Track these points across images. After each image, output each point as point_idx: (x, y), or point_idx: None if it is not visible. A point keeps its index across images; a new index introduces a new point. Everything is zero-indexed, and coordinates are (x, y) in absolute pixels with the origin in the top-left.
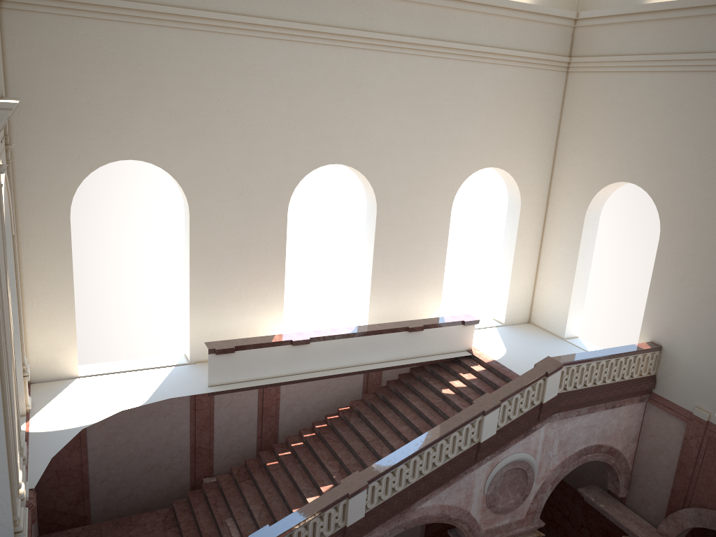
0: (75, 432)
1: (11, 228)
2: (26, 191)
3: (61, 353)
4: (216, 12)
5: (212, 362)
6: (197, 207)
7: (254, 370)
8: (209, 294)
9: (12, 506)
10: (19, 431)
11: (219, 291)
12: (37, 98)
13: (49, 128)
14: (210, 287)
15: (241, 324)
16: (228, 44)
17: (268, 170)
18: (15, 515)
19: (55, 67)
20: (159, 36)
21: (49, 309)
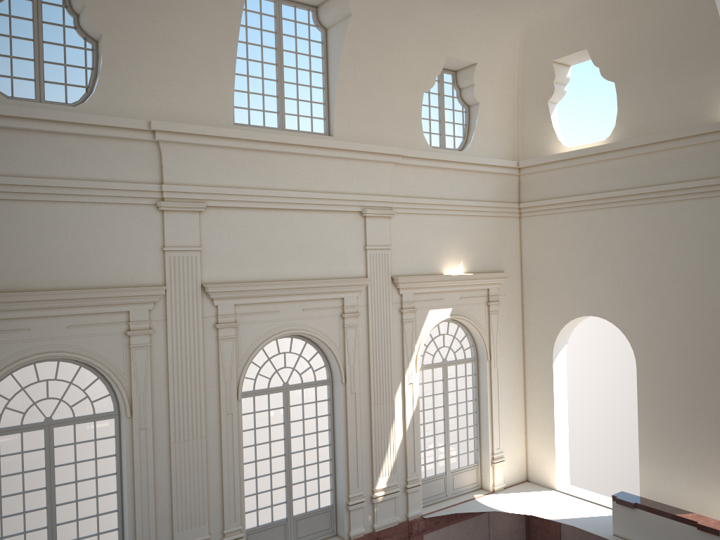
0: (489, 510)
1: (487, 355)
2: (529, 335)
3: (546, 465)
4: (649, 187)
5: (616, 510)
6: (642, 361)
7: (657, 539)
8: (656, 451)
9: (348, 488)
10: (407, 468)
11: (666, 451)
12: (536, 272)
13: (542, 292)
14: (657, 444)
15: (691, 496)
16: (665, 211)
17: (712, 330)
18: (349, 494)
19: (545, 249)
20: (609, 215)
21: (539, 426)
